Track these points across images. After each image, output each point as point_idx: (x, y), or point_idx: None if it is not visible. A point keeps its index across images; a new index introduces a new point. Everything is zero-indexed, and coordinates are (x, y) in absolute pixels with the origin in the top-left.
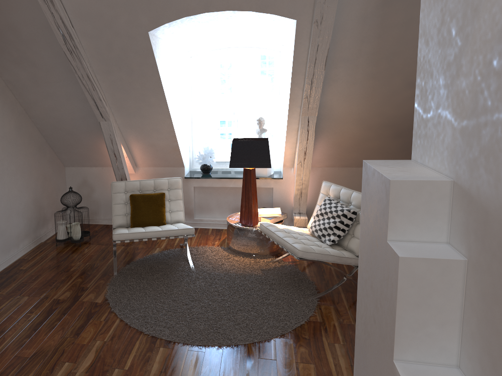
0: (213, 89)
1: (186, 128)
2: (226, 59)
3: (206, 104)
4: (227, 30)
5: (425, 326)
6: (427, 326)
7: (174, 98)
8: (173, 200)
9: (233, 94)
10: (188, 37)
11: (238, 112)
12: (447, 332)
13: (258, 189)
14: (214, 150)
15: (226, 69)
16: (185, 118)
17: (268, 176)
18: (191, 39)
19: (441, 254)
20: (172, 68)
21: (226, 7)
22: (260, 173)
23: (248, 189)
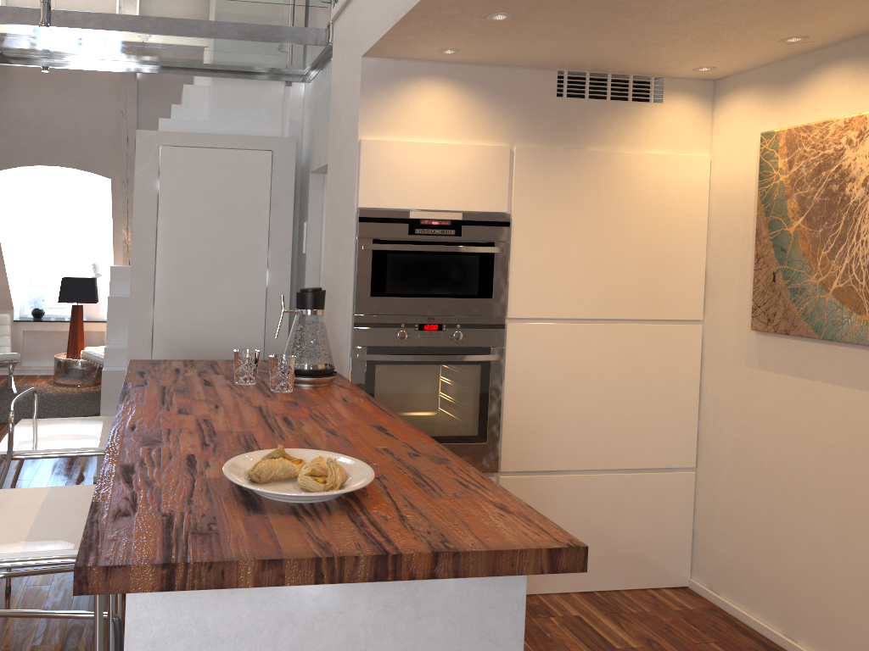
0: (50, 232)
1: (18, 270)
2: (65, 202)
3: (41, 246)
4: (63, 177)
5: (118, 327)
6: (119, 327)
7: (7, 236)
8: (0, 336)
9: (71, 238)
10: (24, 179)
11: (76, 256)
12: (127, 329)
13: (91, 333)
14: (47, 293)
15: (64, 213)
16: (17, 258)
17: (101, 320)
18: (28, 181)
19: (125, 296)
20: (7, 207)
21: (56, 163)
22: (93, 317)
23: (75, 324)
